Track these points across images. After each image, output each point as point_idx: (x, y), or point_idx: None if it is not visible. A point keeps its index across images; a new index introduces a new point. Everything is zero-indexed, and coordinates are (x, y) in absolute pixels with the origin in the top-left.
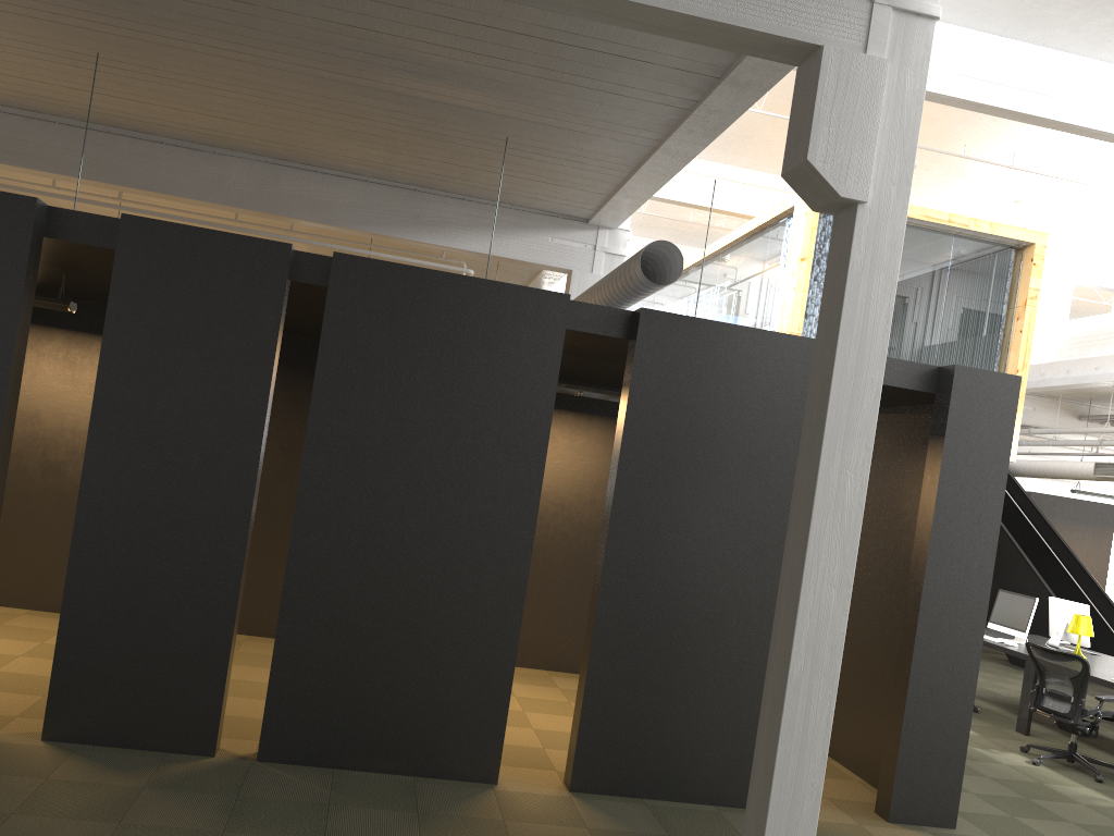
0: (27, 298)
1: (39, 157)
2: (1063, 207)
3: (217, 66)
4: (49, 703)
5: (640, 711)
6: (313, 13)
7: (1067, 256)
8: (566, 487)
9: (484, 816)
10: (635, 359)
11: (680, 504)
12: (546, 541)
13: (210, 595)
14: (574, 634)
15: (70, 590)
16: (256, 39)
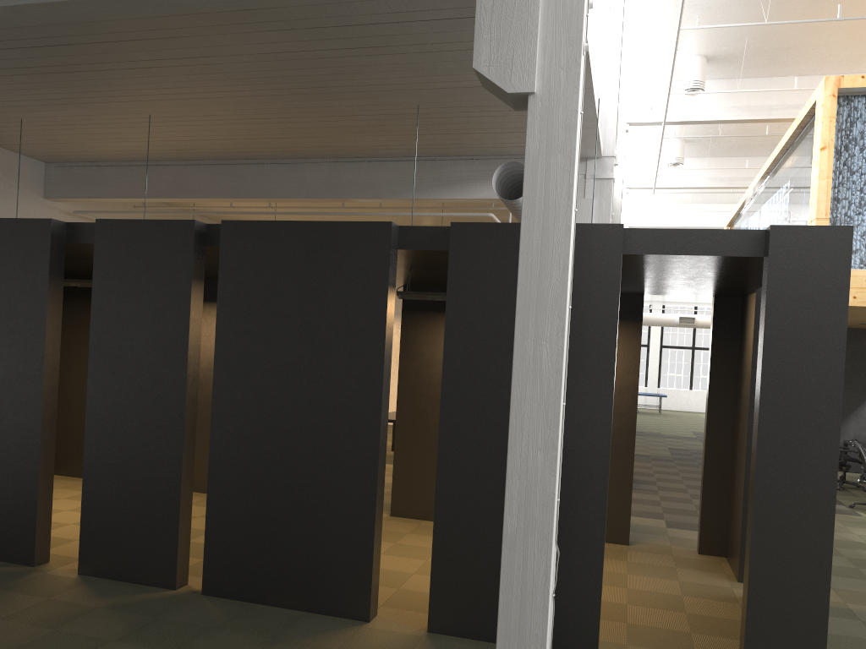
0: (55, 284)
1: (194, 189)
2: None
3: (240, 104)
4: (80, 549)
5: (481, 566)
6: (247, 51)
7: None
8: None
9: (324, 646)
10: (449, 266)
11: (500, 385)
12: None
13: (164, 475)
14: None
15: (86, 473)
16: (239, 79)
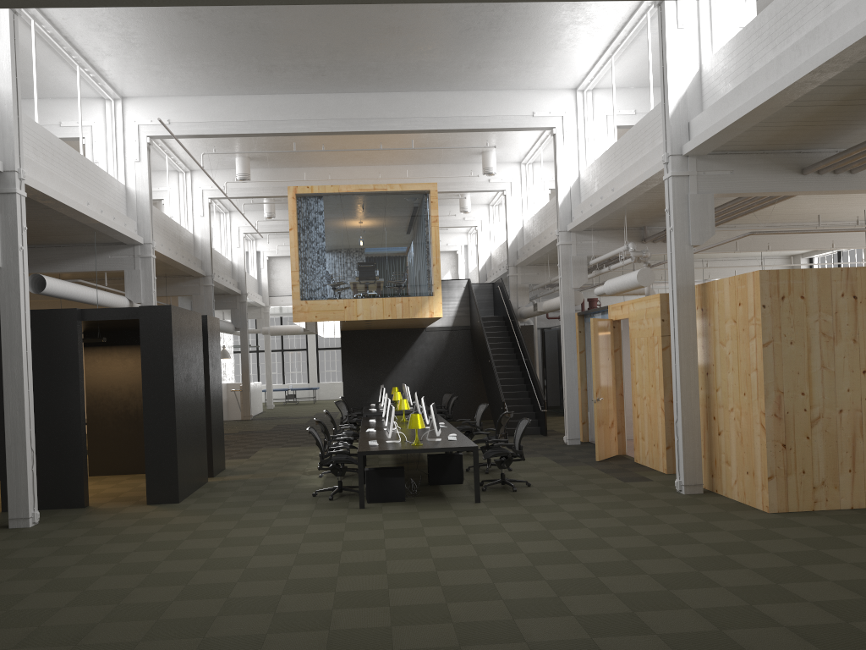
0: None
1: None
2: (509, 150)
3: None
4: None
5: None
6: None
7: (531, 176)
8: (105, 383)
9: None
10: None
11: None
12: (100, 412)
13: None
14: (124, 455)
15: None
16: None
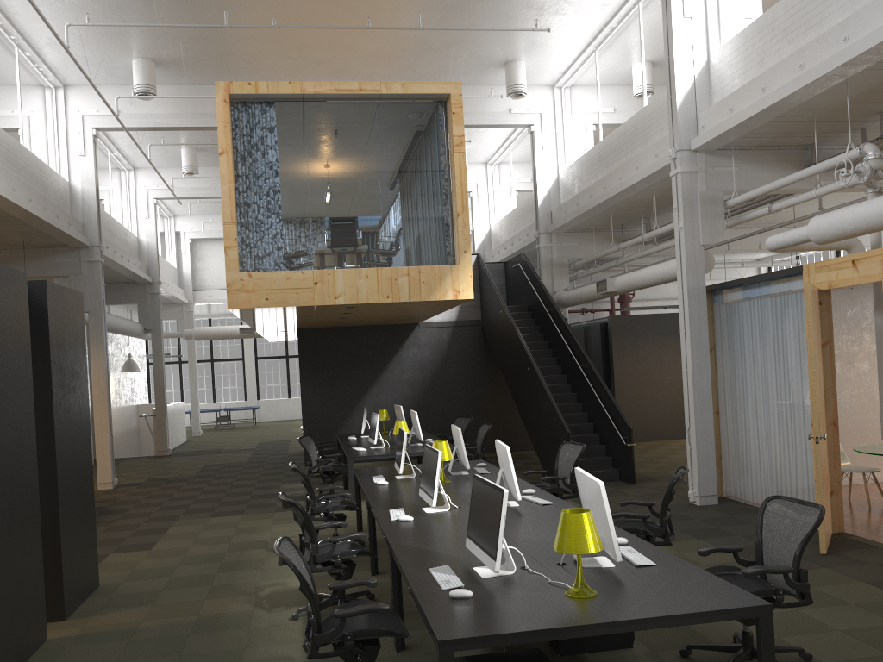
0: None
1: None
2: (546, 59)
3: None
4: None
5: None
6: None
7: (572, 103)
8: None
9: None
10: None
11: None
12: None
13: None
14: None
15: None
16: None
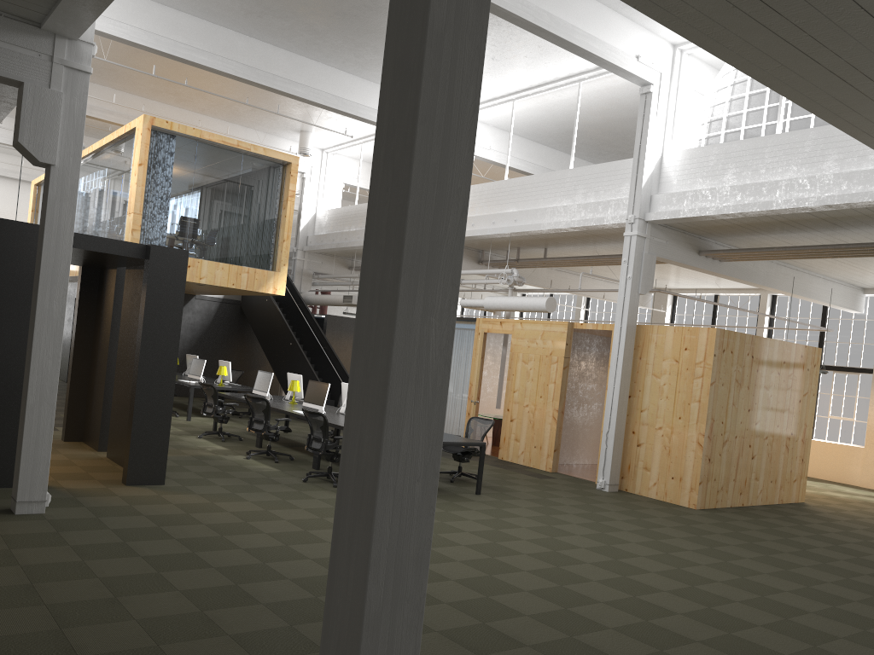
0: None
1: None
2: (328, 137)
3: None
4: None
5: None
6: None
7: (336, 167)
8: None
9: None
10: None
11: None
12: None
13: None
14: None
15: None
16: None
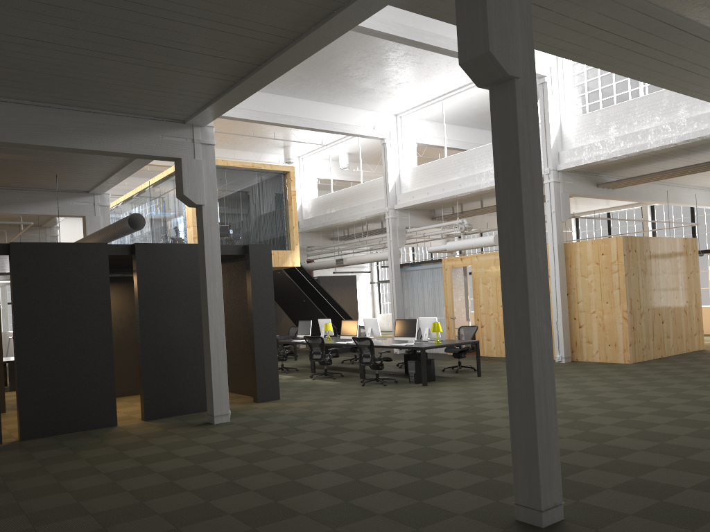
0: None
1: None
2: (304, 147)
3: None
4: None
5: (164, 386)
6: None
7: (311, 168)
8: None
9: (118, 431)
10: (137, 262)
11: (164, 310)
12: None
13: None
14: (125, 379)
15: None
16: None
